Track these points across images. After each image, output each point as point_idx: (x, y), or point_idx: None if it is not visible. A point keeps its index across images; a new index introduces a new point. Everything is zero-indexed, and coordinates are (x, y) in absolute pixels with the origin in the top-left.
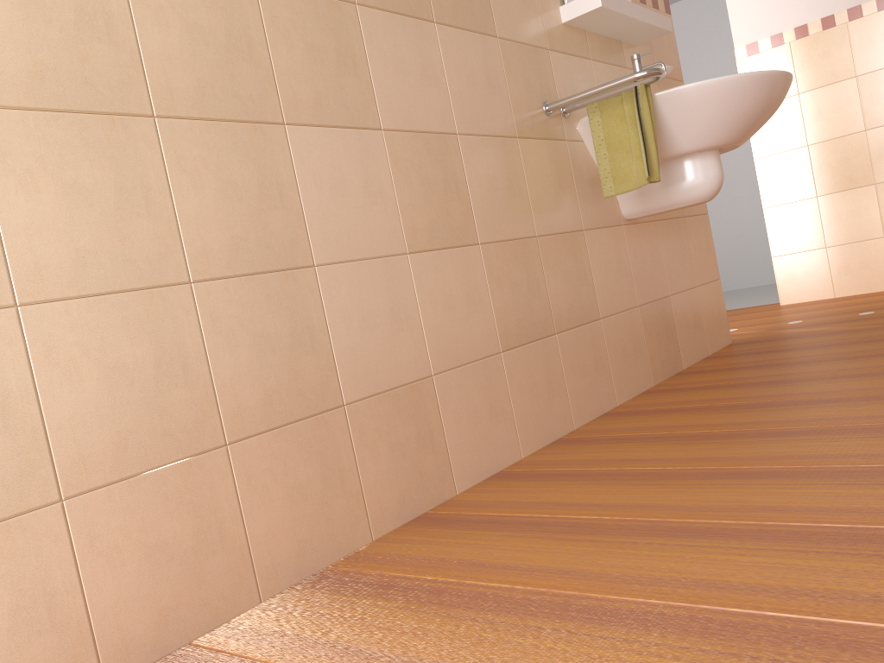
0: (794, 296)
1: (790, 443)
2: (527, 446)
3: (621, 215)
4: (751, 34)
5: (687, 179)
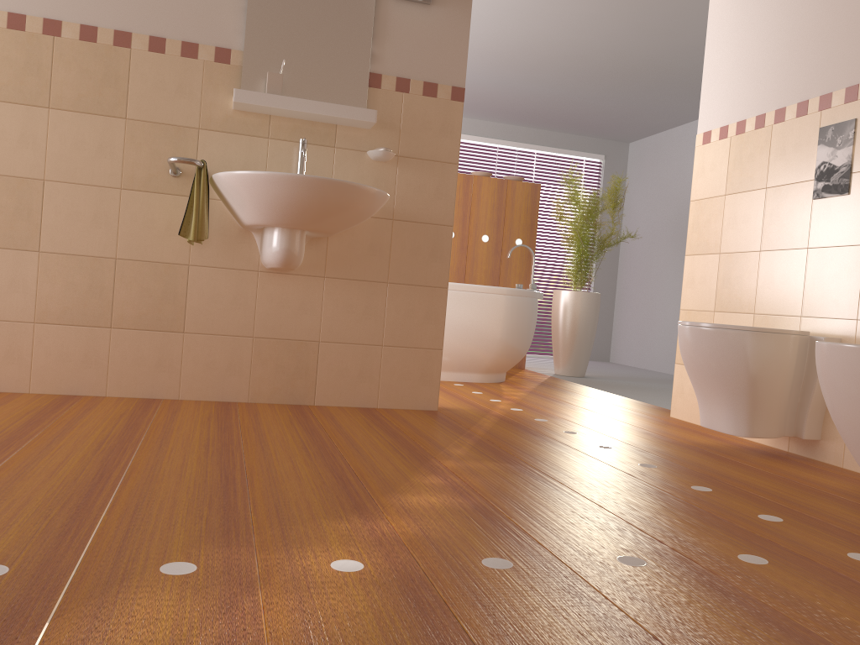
0: (679, 411)
1: (4, 423)
2: (39, 388)
3: (260, 263)
4: (710, 121)
5: (264, 246)
